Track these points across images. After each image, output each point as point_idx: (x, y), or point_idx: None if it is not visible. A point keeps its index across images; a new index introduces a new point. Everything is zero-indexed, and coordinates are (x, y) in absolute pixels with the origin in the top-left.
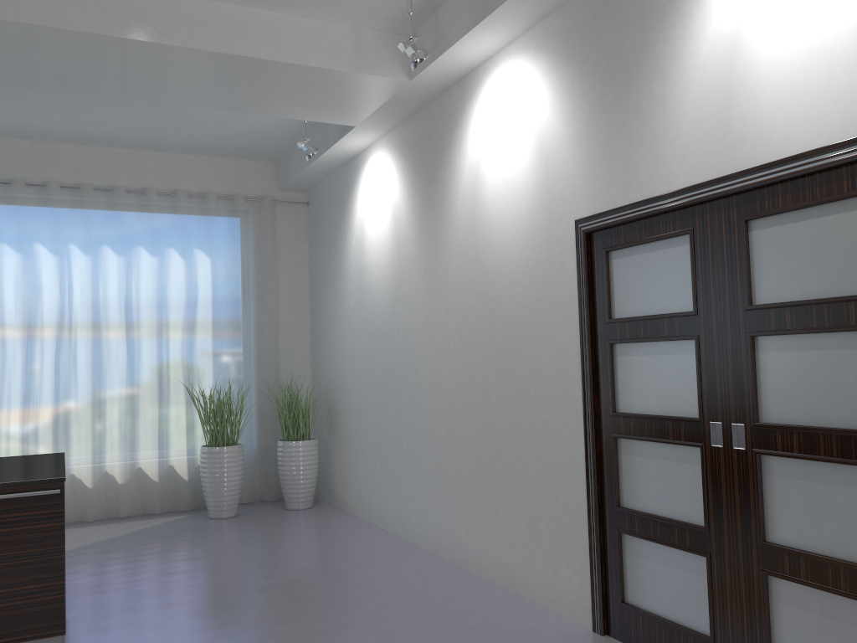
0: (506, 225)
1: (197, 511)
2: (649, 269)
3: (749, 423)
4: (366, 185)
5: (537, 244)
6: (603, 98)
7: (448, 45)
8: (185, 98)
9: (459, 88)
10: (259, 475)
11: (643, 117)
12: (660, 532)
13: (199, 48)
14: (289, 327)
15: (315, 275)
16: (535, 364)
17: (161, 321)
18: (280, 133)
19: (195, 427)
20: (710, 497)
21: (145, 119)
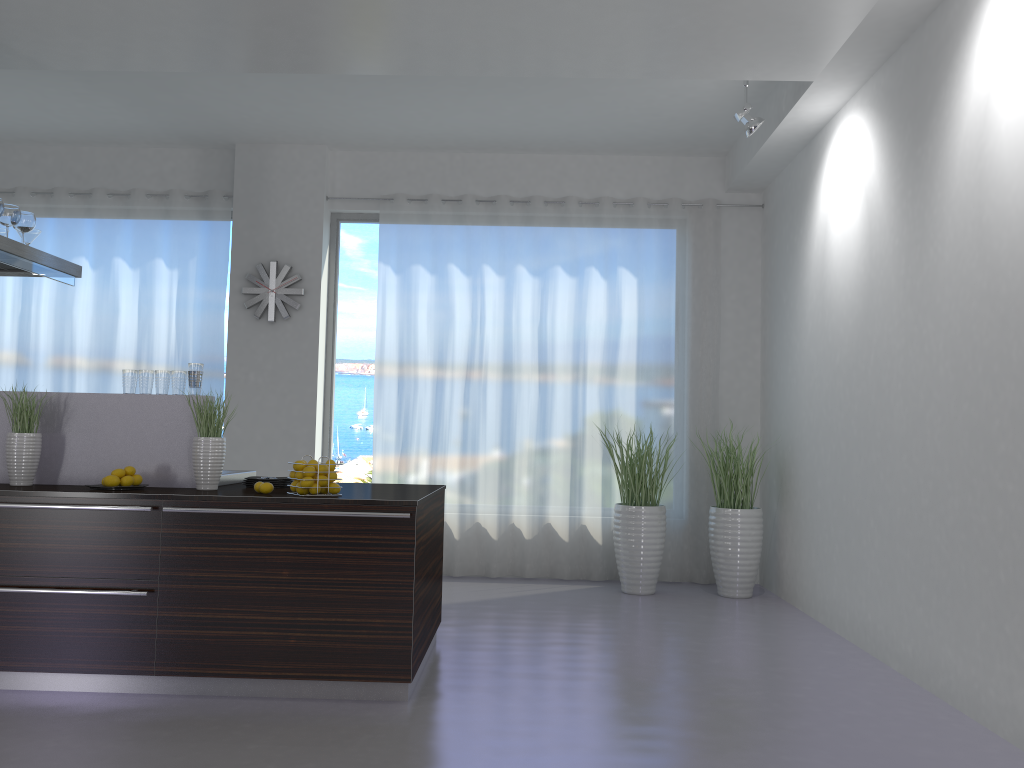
0: None
1: (611, 584)
2: None
3: None
4: (831, 166)
5: None
6: None
7: None
8: (587, 66)
9: None
10: (688, 549)
11: None
12: None
13: None
14: (734, 366)
15: (768, 298)
16: None
17: (577, 354)
18: (722, 112)
19: (612, 482)
20: None
21: (559, 111)
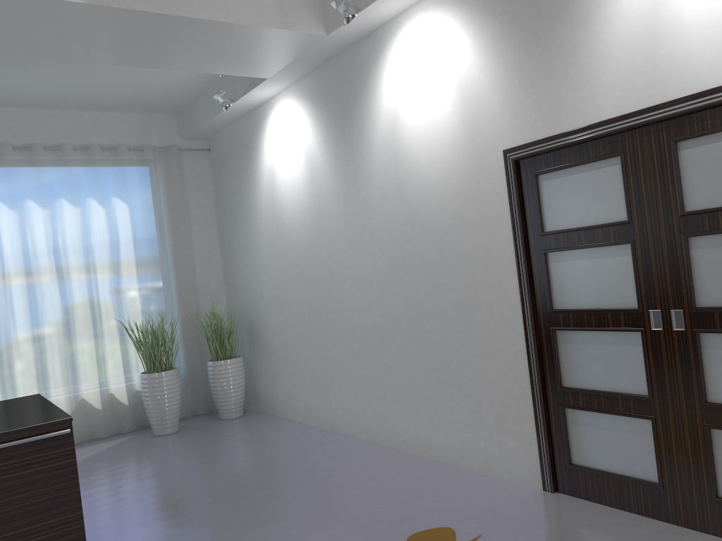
0: (430, 158)
1: (140, 431)
2: (579, 187)
3: (687, 308)
4: (273, 130)
5: (464, 173)
6: (526, 44)
7: (368, 2)
8: (118, 58)
9: (371, 40)
10: (189, 393)
11: (568, 59)
12: (605, 404)
13: (144, 10)
14: (203, 261)
15: (222, 213)
16: (469, 275)
17: (88, 265)
18: (187, 88)
19: (129, 357)
20: (652, 371)
21: (62, 79)
